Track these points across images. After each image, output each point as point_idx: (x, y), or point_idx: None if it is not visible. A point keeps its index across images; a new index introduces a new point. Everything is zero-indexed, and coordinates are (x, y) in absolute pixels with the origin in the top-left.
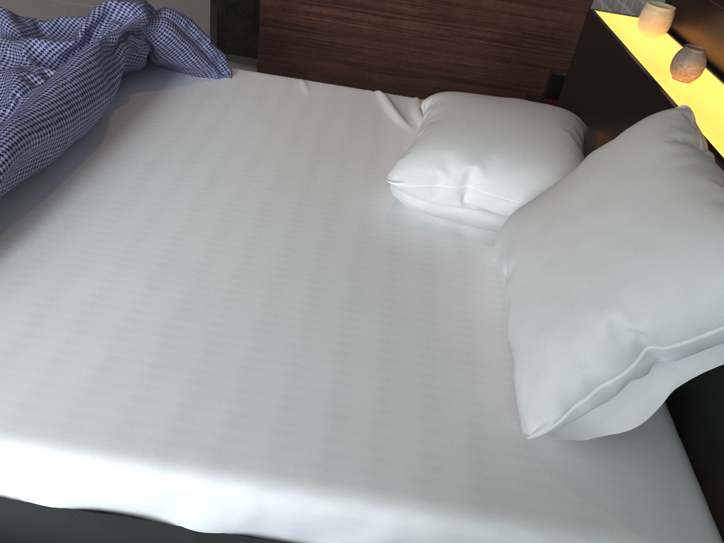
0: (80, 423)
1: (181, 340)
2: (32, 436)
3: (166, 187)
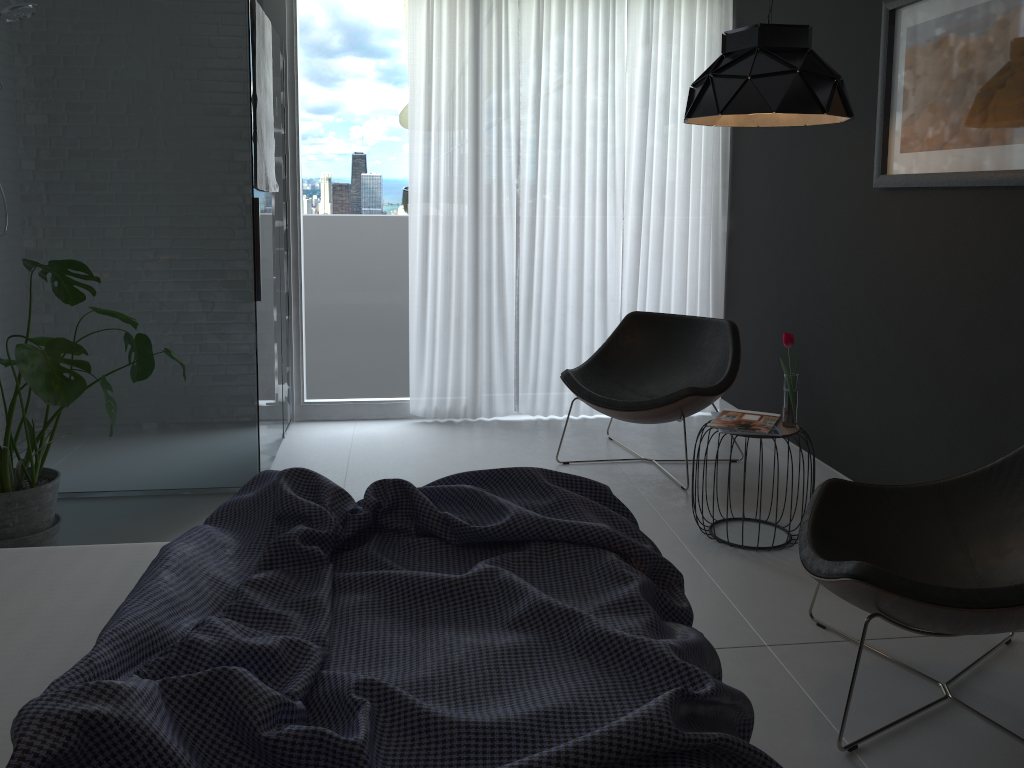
0: (78, 551)
1: (9, 586)
2: (104, 545)
3: (9, 692)
